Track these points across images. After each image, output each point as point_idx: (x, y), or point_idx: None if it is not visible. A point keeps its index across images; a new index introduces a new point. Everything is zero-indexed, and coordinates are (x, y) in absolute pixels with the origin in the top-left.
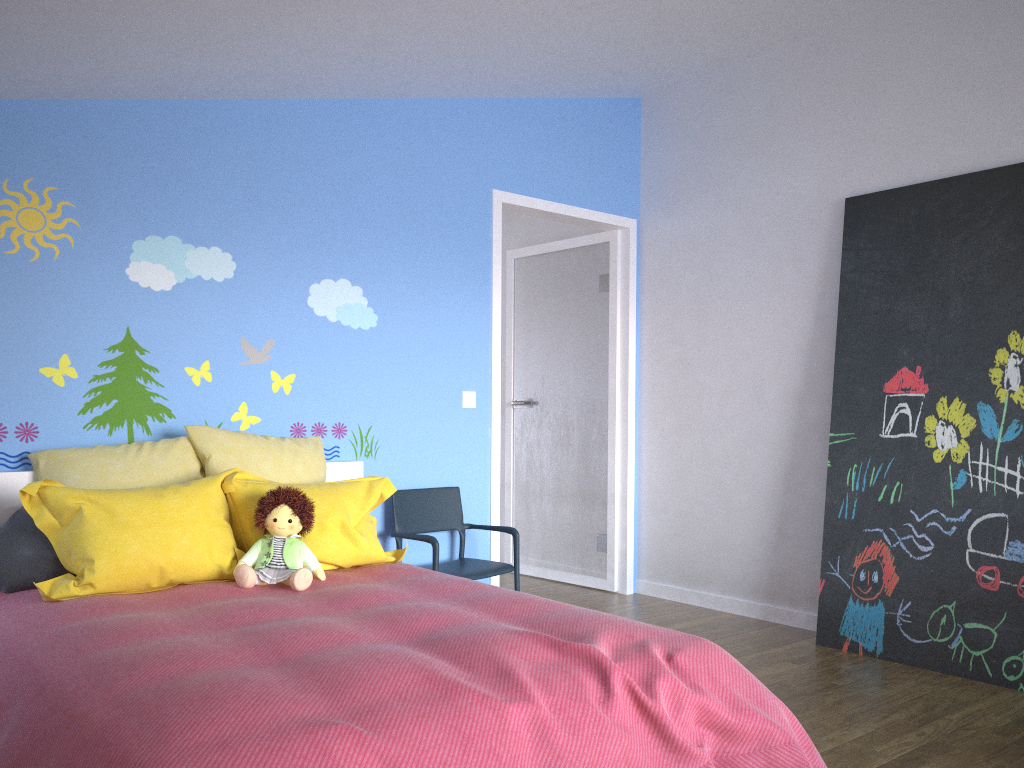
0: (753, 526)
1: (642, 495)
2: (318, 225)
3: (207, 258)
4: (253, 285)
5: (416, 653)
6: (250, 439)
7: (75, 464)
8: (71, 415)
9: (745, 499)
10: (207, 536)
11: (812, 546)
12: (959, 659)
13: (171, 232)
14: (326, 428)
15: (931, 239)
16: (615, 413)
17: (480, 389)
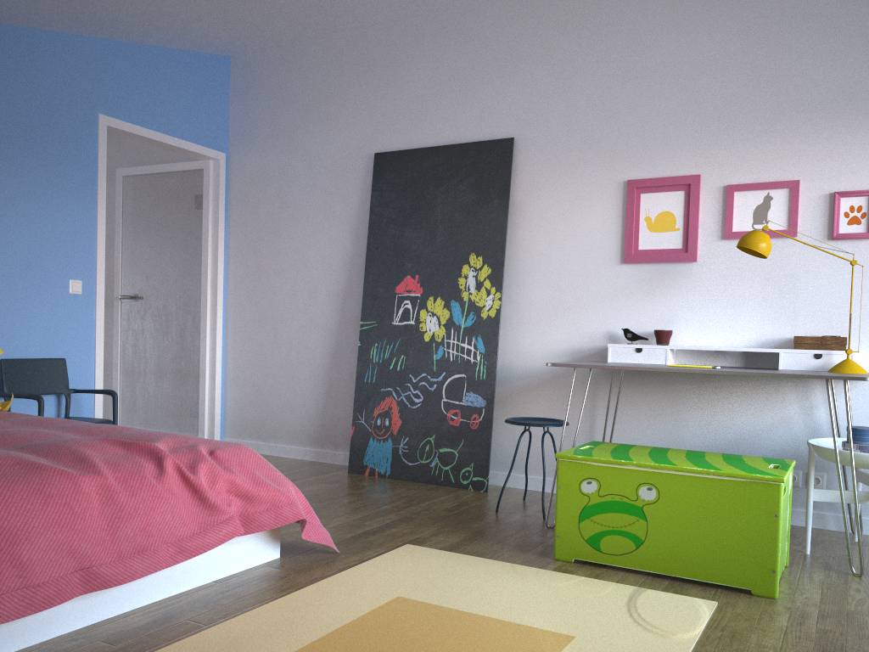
0: (309, 392)
1: (228, 372)
2: None
3: None
4: None
5: (11, 451)
6: None
7: None
8: None
9: (304, 372)
10: None
11: (349, 405)
12: (436, 473)
13: None
14: None
15: (427, 187)
16: (207, 306)
17: (86, 279)
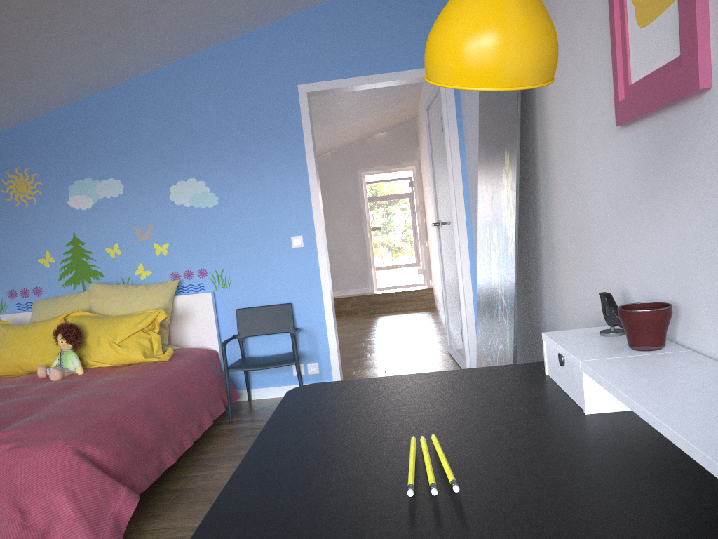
0: None
1: None
2: (169, 149)
3: (107, 185)
4: (135, 195)
5: None
6: (113, 289)
7: (36, 308)
8: (55, 281)
9: None
10: (42, 348)
11: None
12: None
13: (86, 176)
14: (193, 273)
15: None
16: (453, 232)
17: (306, 233)
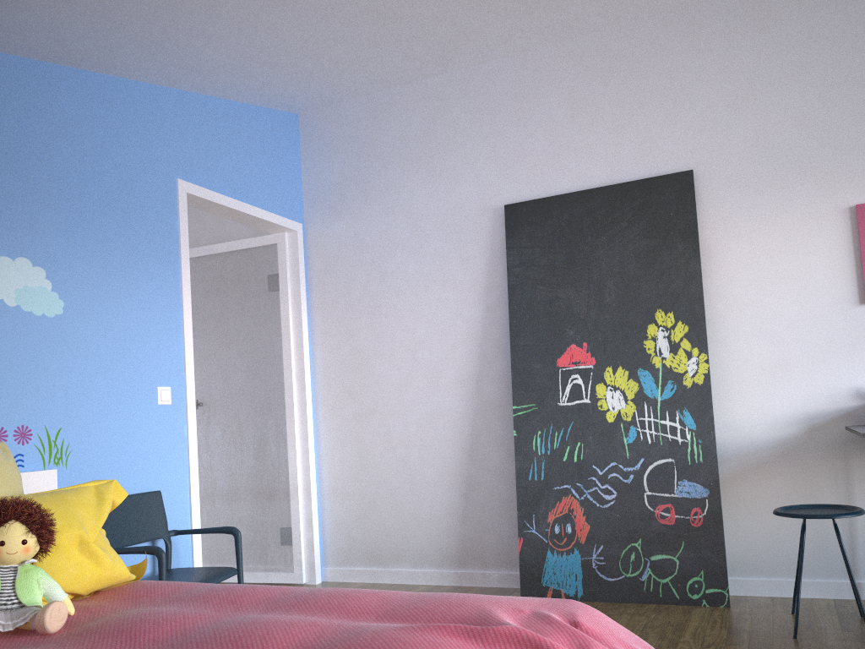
0: (441, 499)
1: (324, 484)
2: None
3: None
4: None
5: None
6: None
7: None
8: None
9: (431, 475)
10: None
11: (499, 510)
12: (650, 588)
13: None
14: (7, 433)
15: (582, 238)
16: (293, 406)
17: (175, 384)
